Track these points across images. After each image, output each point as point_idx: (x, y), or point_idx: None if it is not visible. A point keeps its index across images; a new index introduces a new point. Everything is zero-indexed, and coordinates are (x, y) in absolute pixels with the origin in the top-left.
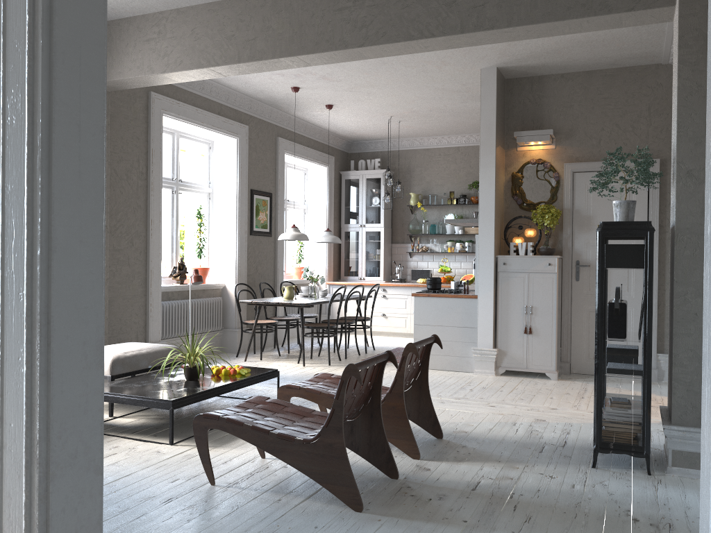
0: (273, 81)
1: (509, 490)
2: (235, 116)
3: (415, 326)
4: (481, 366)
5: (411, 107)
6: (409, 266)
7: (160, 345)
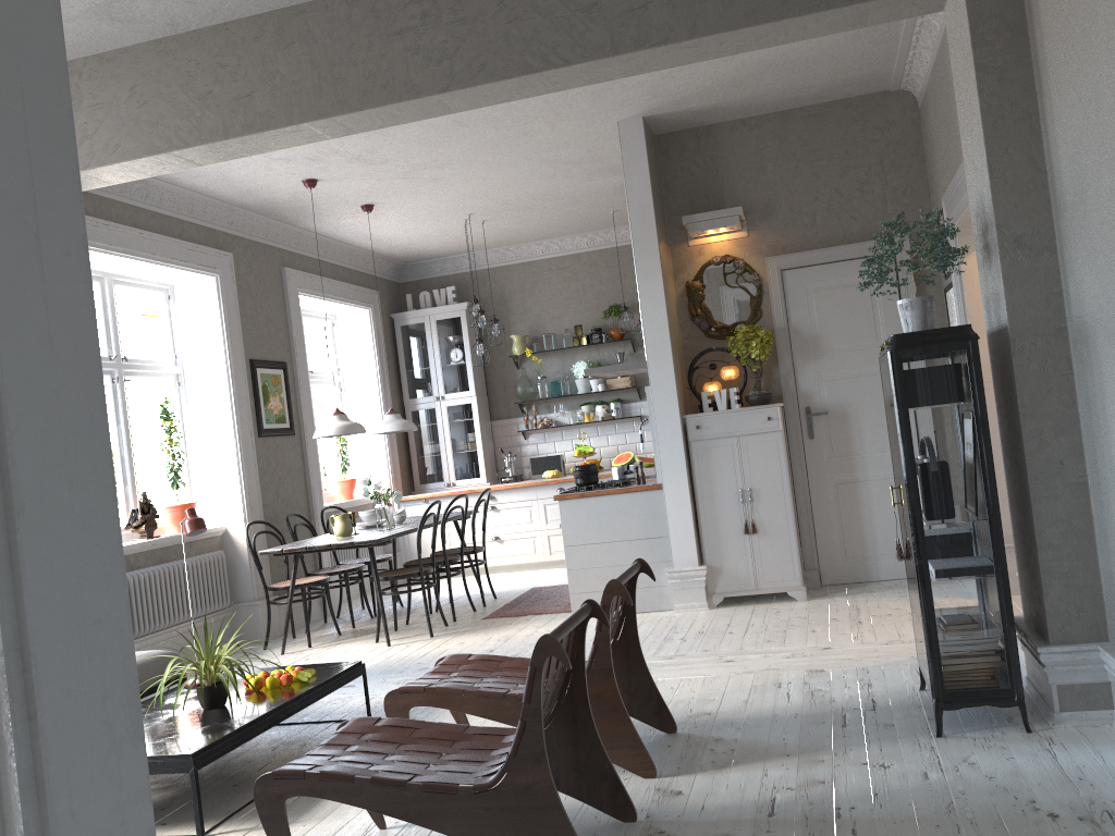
0: (271, 172)
1: (829, 803)
2: (208, 238)
3: (567, 549)
4: (684, 598)
5: (503, 197)
6: (524, 453)
7: (139, 653)
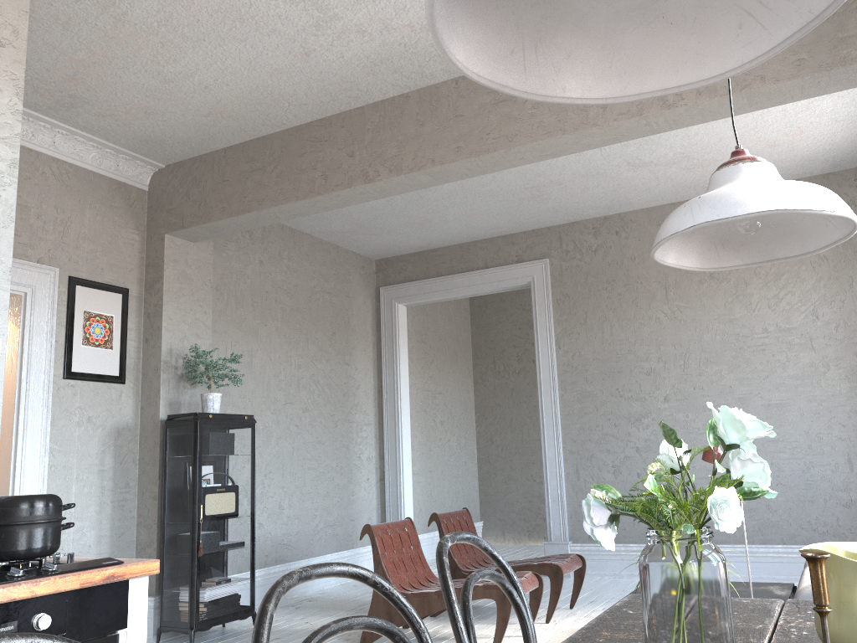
0: None
1: (352, 614)
2: None
3: None
4: None
5: None
6: None
7: None
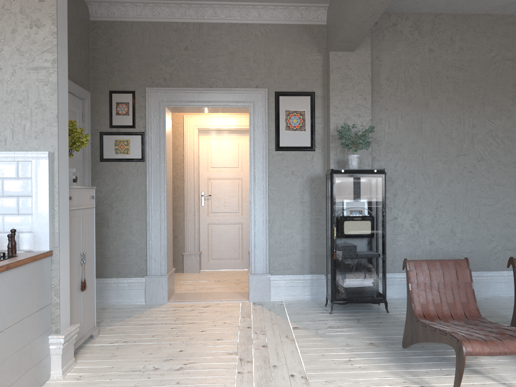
0: None
1: None
2: None
3: None
4: (66, 360)
5: None
6: None
7: None
